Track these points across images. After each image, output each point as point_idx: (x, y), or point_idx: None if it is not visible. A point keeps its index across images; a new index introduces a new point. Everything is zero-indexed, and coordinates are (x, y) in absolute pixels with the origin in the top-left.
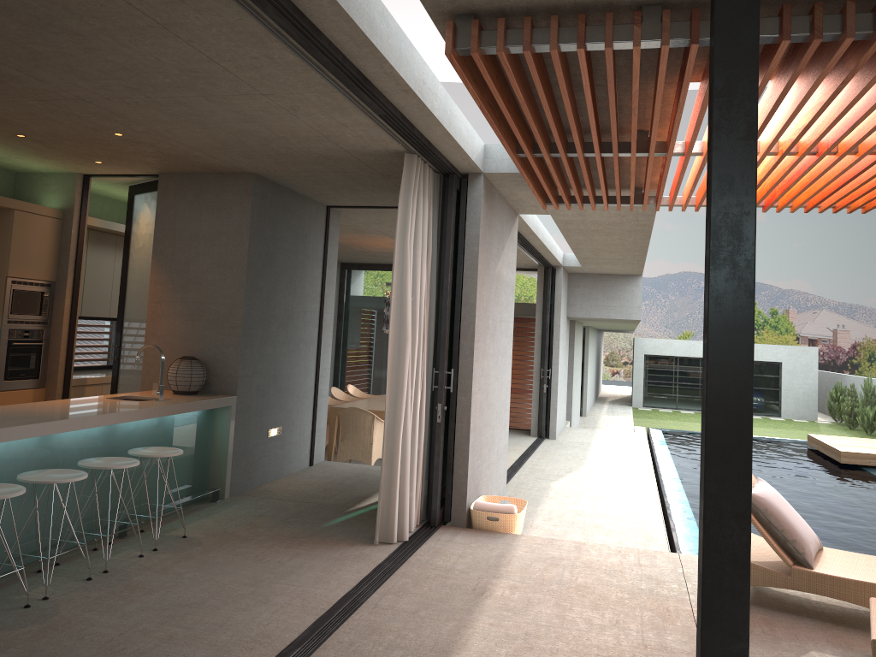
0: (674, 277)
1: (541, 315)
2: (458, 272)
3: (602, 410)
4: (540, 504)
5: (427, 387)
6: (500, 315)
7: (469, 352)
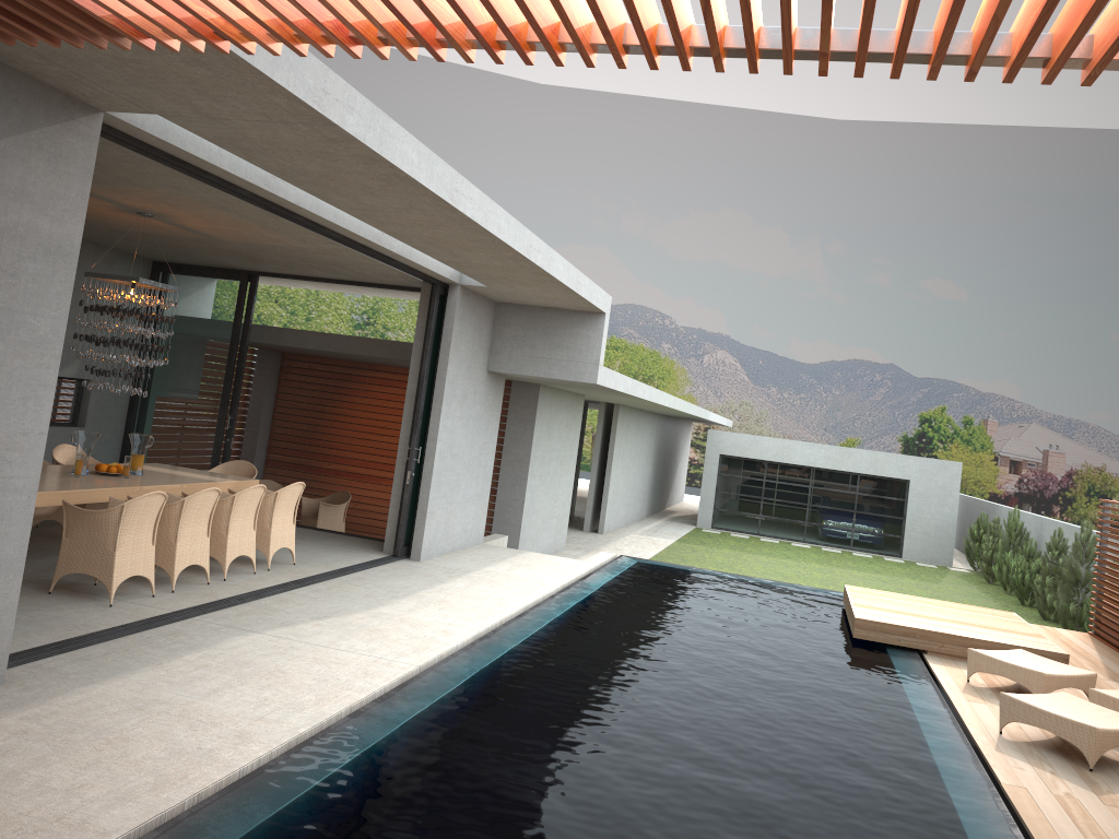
0: (841, 366)
1: (419, 360)
2: None
3: (643, 527)
4: (106, 679)
5: None
6: None
7: None
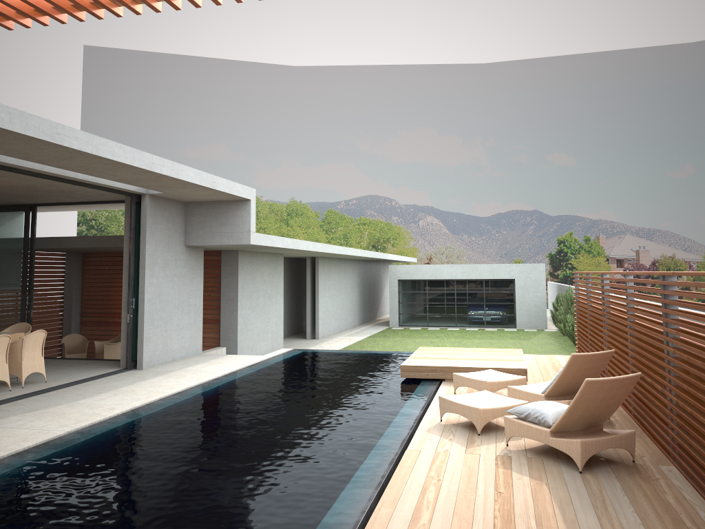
0: (505, 215)
1: (128, 244)
2: None
3: (351, 331)
4: None
5: None
6: None
7: None
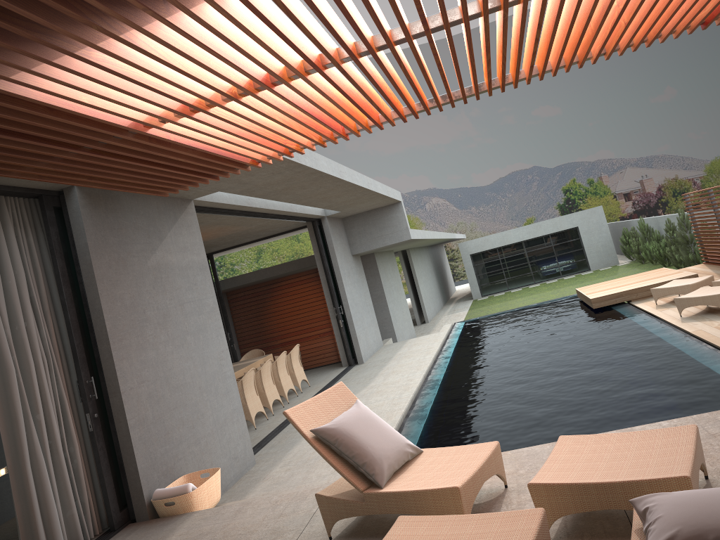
0: (506, 179)
1: (321, 262)
2: (80, 283)
3: (446, 311)
4: (293, 447)
5: (77, 400)
6: (178, 299)
7: (108, 355)
